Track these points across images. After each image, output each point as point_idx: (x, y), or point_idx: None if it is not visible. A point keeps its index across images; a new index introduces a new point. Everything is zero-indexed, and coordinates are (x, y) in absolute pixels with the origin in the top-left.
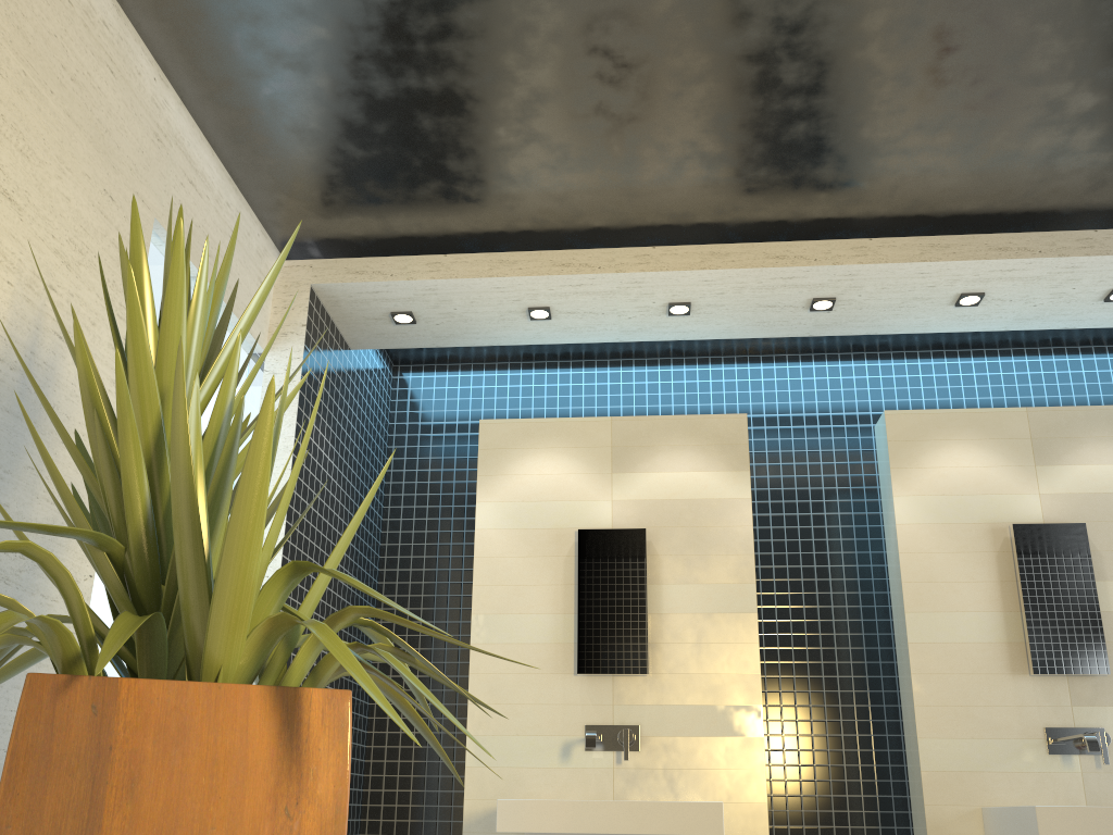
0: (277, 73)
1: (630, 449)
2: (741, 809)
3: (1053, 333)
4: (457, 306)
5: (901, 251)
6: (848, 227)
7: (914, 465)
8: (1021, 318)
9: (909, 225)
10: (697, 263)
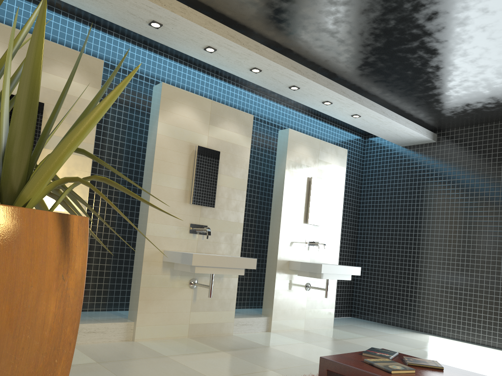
0: None
1: None
2: None
3: (219, 69)
4: None
5: (198, 19)
6: None
7: (169, 110)
8: (221, 63)
9: (203, 8)
10: None
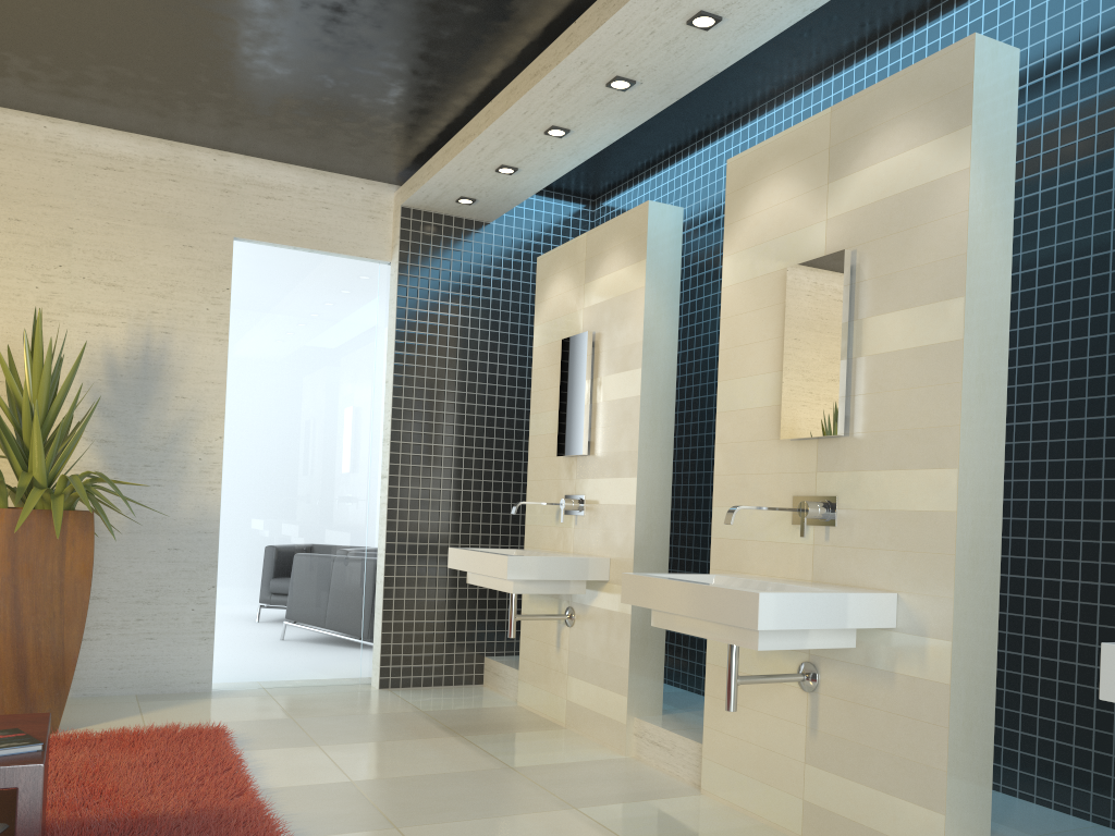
0: (237, 130)
1: (593, 259)
2: (622, 563)
3: None
4: (469, 185)
5: (588, 25)
6: (566, 17)
7: (740, 217)
8: None
9: None
10: (505, 105)
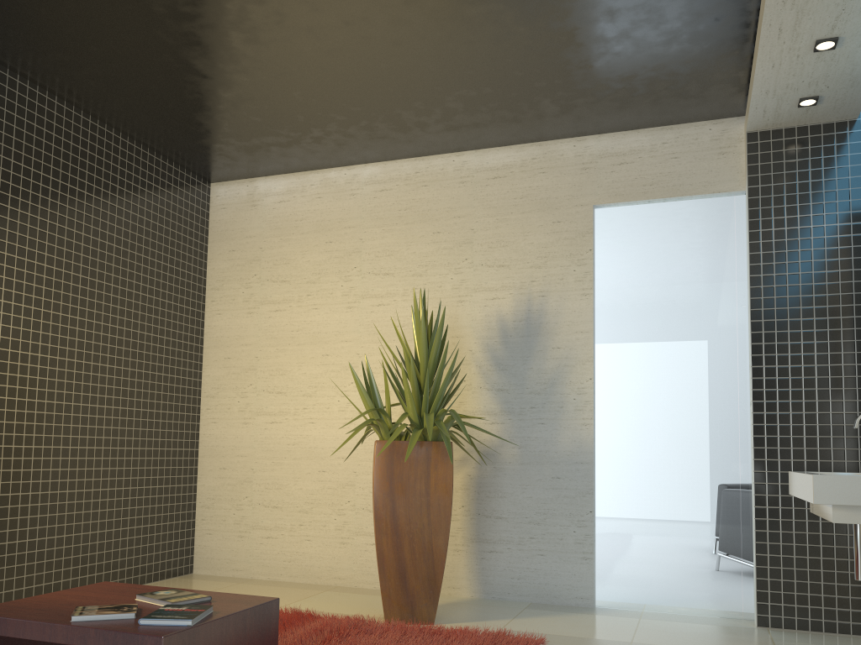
0: (576, 112)
1: None
2: None
3: None
4: (798, 81)
5: None
6: None
7: None
8: None
9: None
10: None
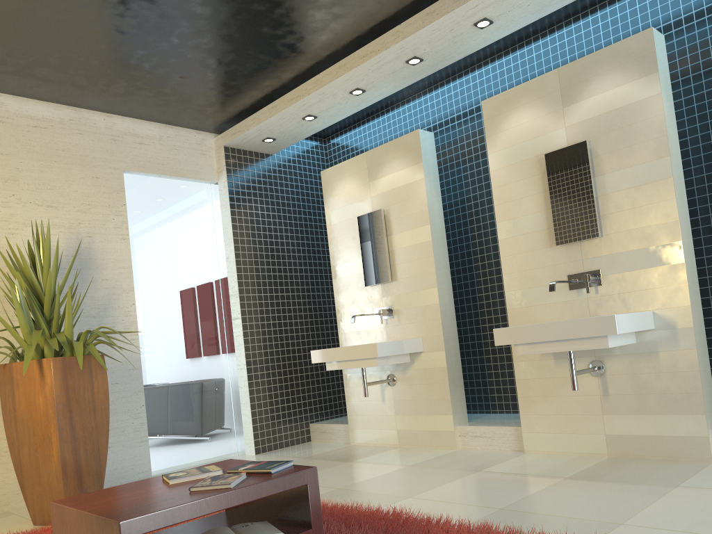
0: (130, 98)
1: (374, 167)
2: (433, 339)
3: None
4: (278, 129)
5: (414, 26)
6: (390, 22)
7: (497, 132)
8: (534, 11)
9: (416, 6)
10: (335, 76)
